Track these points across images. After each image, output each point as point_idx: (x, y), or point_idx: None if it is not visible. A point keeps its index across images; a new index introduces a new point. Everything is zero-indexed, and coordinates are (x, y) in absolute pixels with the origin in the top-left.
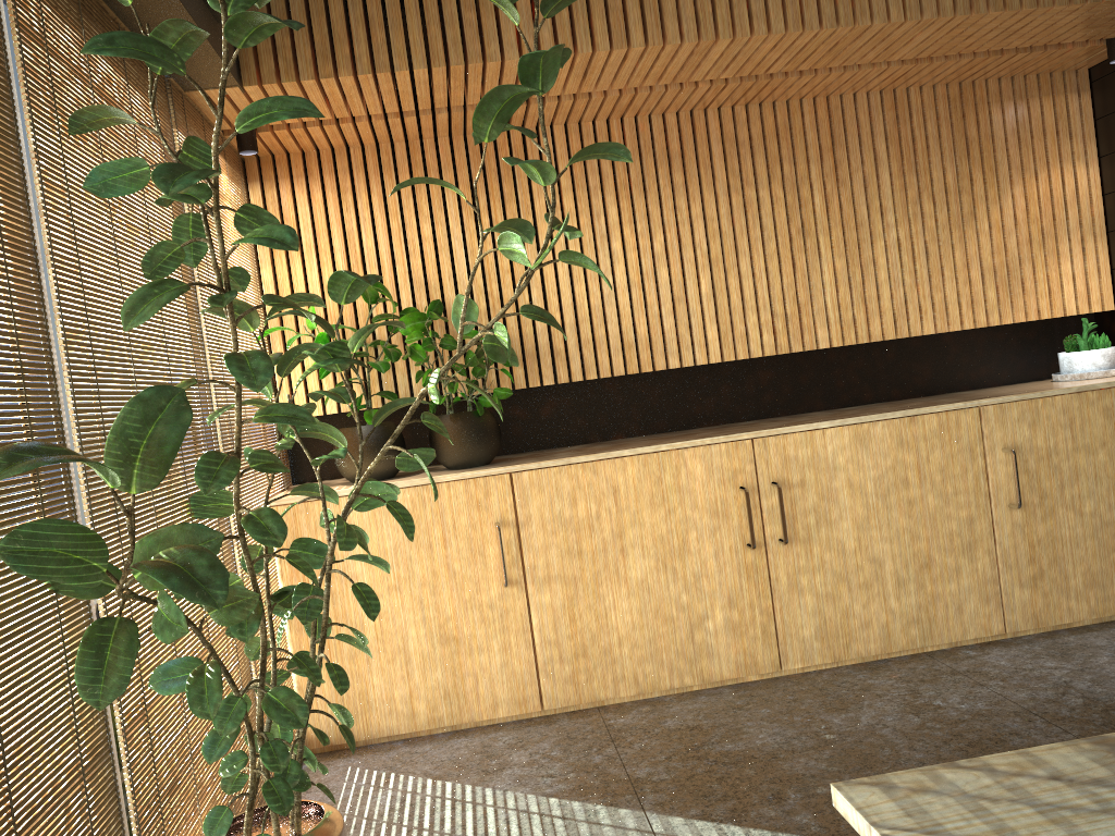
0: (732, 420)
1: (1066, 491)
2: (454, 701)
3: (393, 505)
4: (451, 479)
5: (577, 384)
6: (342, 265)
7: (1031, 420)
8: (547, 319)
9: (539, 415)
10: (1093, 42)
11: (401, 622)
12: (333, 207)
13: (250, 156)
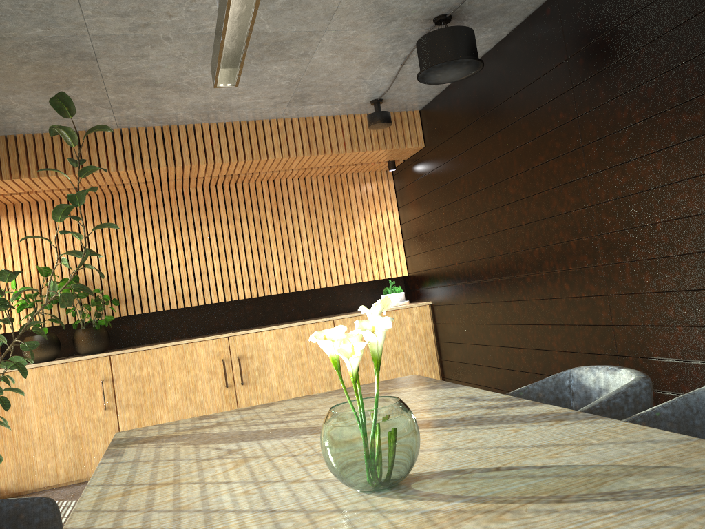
0: (233, 329)
1: None
2: (79, 467)
3: (18, 364)
4: (79, 359)
5: (156, 313)
6: (32, 257)
7: None
8: (85, 289)
9: (136, 328)
10: (383, 162)
11: (52, 429)
12: (29, 230)
13: None
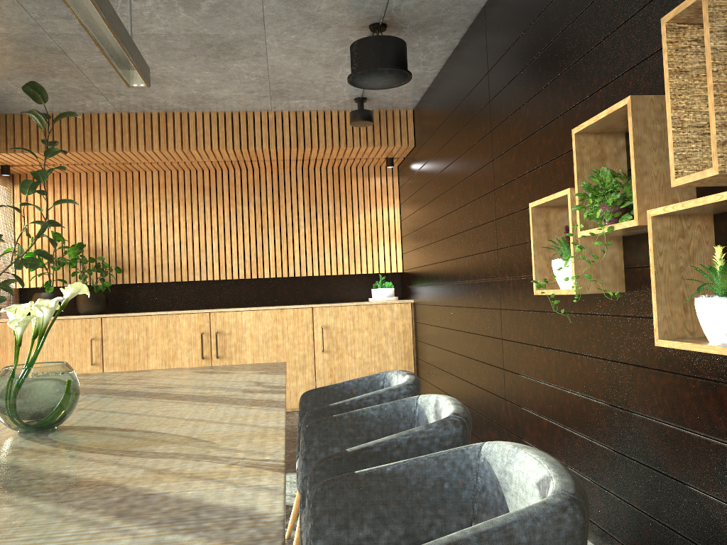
0: (227, 306)
1: (349, 347)
2: None
3: None
4: (75, 318)
5: (157, 284)
6: None
7: (335, 315)
8: (45, 255)
9: (138, 296)
10: (382, 158)
11: None
12: (51, 198)
13: (16, 173)
